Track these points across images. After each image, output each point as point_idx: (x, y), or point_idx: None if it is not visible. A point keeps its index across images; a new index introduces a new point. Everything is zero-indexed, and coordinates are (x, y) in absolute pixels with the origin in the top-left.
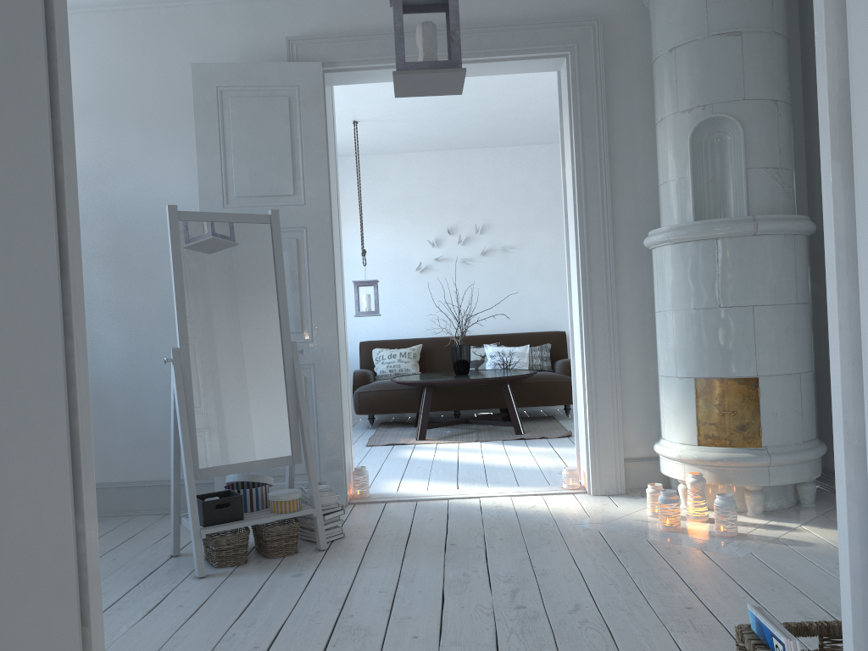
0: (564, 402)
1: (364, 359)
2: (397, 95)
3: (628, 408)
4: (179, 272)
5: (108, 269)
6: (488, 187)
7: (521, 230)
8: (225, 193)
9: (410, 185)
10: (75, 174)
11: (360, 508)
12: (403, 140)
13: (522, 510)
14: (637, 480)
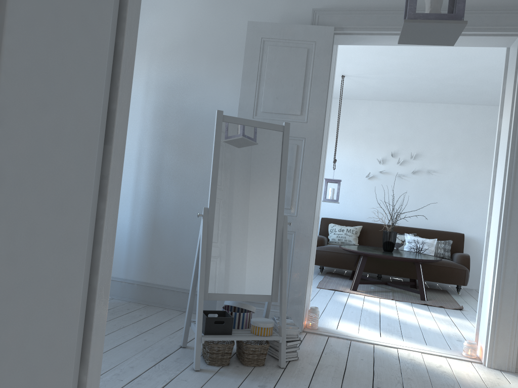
0: (458, 283)
1: (323, 229)
2: (400, 41)
3: None
4: (217, 156)
5: (175, 148)
6: (424, 129)
7: (443, 160)
8: (255, 109)
9: (371, 121)
10: (133, 50)
11: (310, 337)
12: (372, 91)
13: (431, 368)
14: None
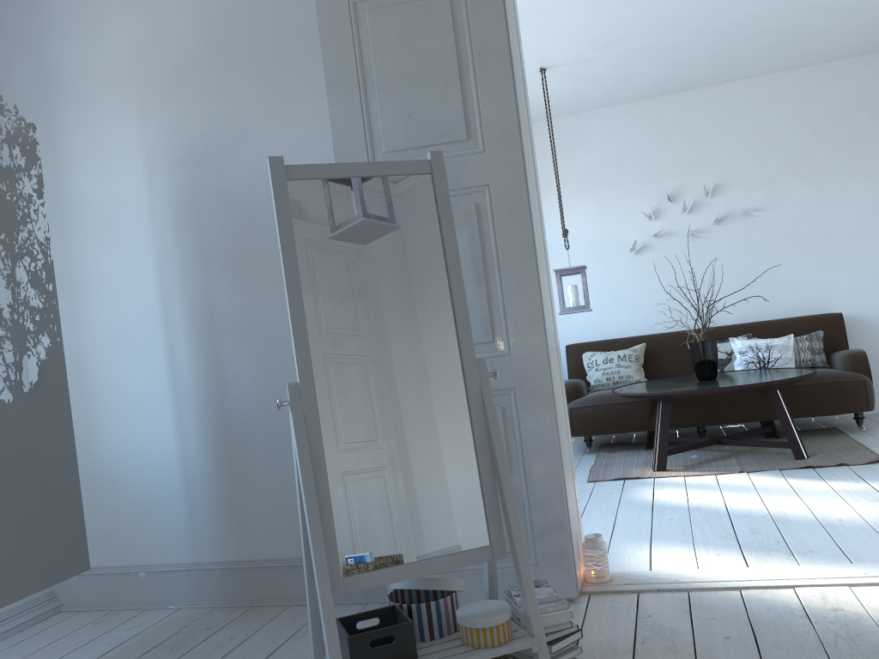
0: (856, 409)
1: (573, 366)
2: None
3: None
4: (291, 261)
5: (231, 274)
6: (718, 136)
7: (767, 185)
8: (369, 149)
9: (615, 146)
10: None
11: (600, 603)
12: (604, 89)
13: None
14: None
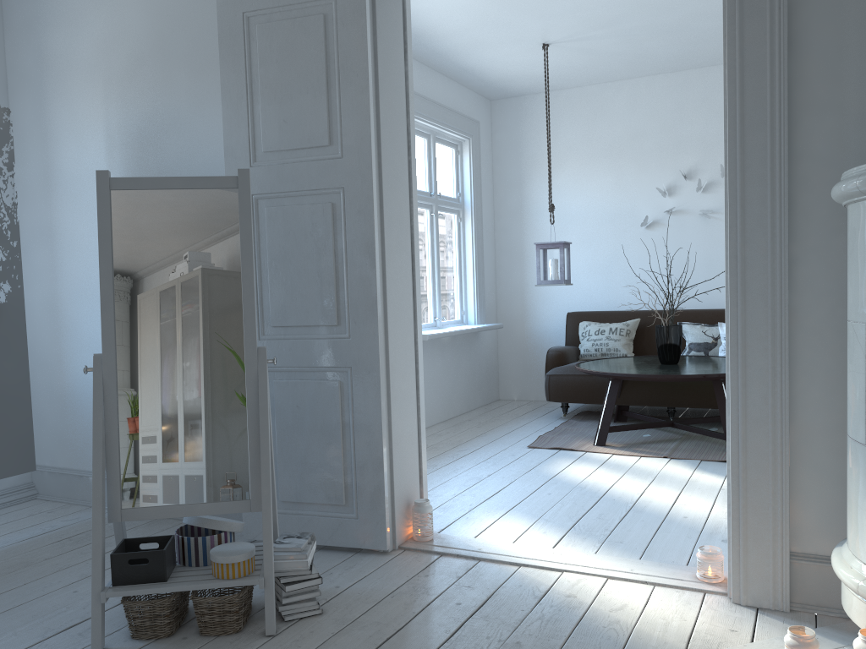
0: None
1: (570, 334)
2: None
3: (806, 473)
4: (106, 257)
5: None
6: None
7: None
8: (251, 148)
9: (638, 119)
10: None
11: (403, 559)
12: (622, 62)
13: (595, 614)
14: (814, 591)
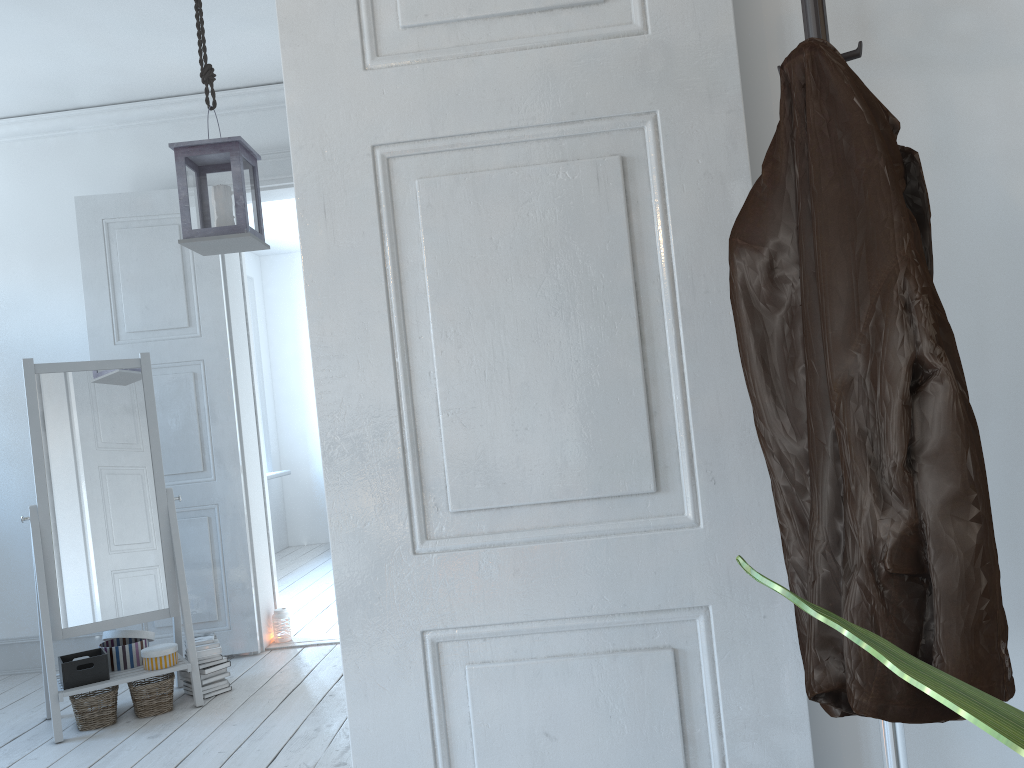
0: None
1: None
2: (203, 254)
3: None
4: (36, 427)
5: (4, 412)
6: None
7: None
8: (115, 329)
9: None
10: None
11: (274, 654)
12: None
13: None
14: None
